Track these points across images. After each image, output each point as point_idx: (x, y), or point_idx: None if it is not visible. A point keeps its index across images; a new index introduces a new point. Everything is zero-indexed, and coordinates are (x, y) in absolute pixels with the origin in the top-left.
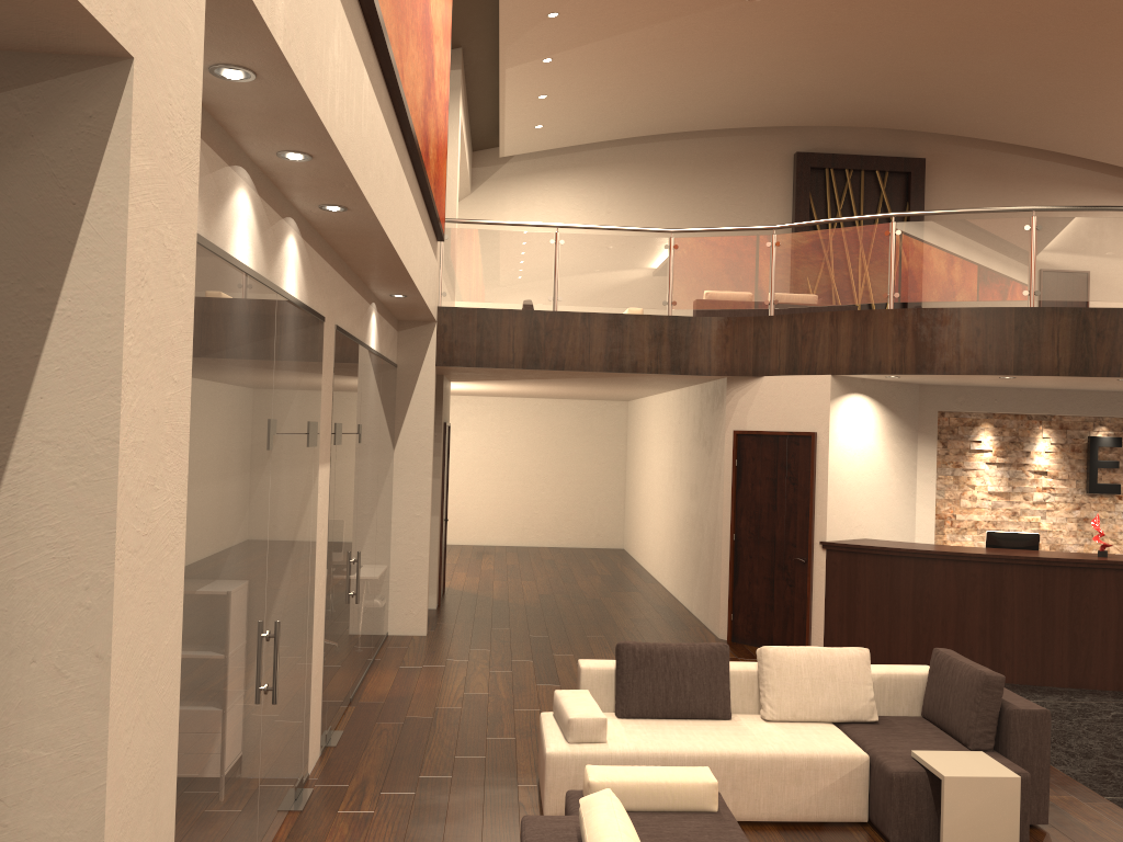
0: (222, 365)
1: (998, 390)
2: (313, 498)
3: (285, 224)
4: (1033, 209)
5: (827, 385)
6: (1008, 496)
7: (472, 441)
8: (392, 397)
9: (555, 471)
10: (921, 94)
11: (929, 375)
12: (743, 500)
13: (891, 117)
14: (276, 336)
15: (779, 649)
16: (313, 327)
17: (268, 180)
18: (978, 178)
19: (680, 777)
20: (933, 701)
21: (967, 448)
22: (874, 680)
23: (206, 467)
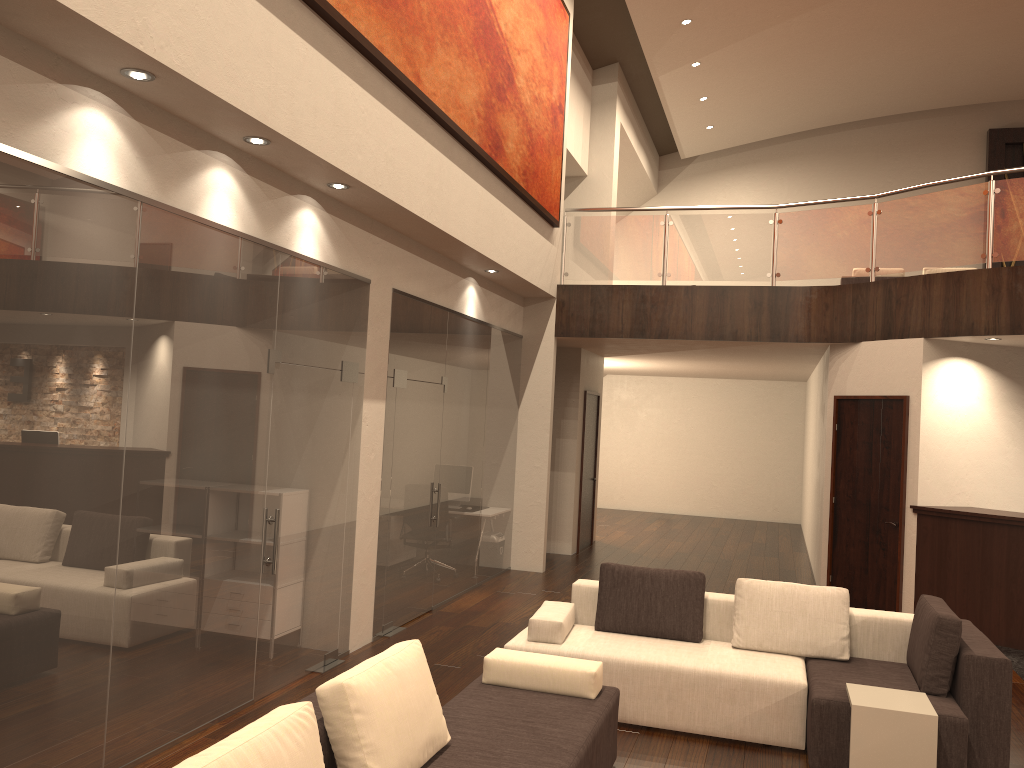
0: (187, 298)
1: None
2: (352, 424)
3: (296, 199)
4: None
5: (919, 348)
6: None
7: (655, 417)
8: (512, 362)
9: (733, 447)
10: None
11: None
12: (841, 464)
13: None
14: (281, 285)
15: (754, 582)
16: (348, 285)
17: (264, 164)
18: None
19: (563, 664)
20: (909, 646)
21: None
22: (857, 622)
23: (162, 371)
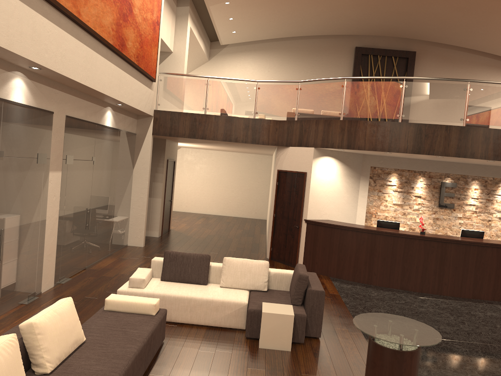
0: None
1: (399, 159)
2: (43, 184)
3: (11, 74)
4: (404, 78)
5: (312, 152)
6: (402, 206)
7: (203, 169)
8: (130, 147)
9: (238, 184)
10: (409, 22)
11: (353, 150)
12: (278, 200)
13: (398, 32)
14: (3, 118)
15: (230, 258)
16: (41, 115)
17: None
18: (441, 61)
19: (141, 301)
20: (290, 284)
21: (385, 184)
22: (272, 274)
23: None
